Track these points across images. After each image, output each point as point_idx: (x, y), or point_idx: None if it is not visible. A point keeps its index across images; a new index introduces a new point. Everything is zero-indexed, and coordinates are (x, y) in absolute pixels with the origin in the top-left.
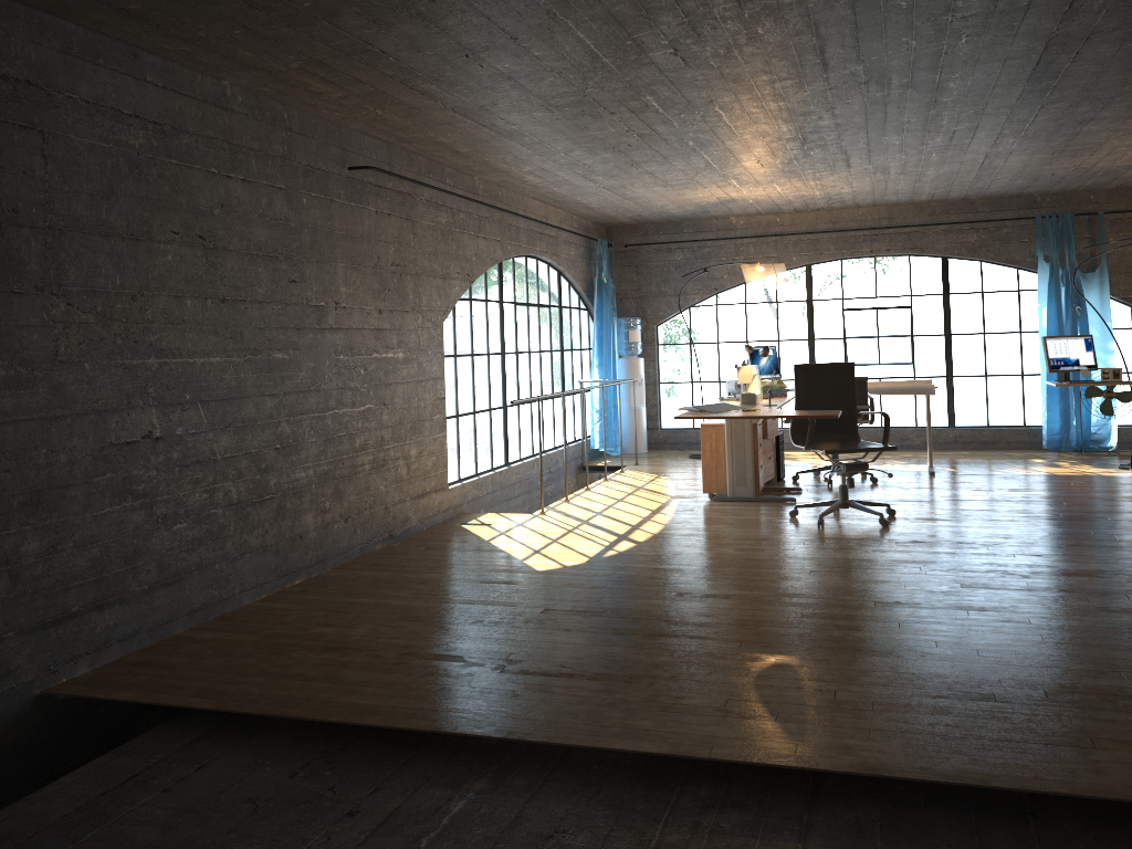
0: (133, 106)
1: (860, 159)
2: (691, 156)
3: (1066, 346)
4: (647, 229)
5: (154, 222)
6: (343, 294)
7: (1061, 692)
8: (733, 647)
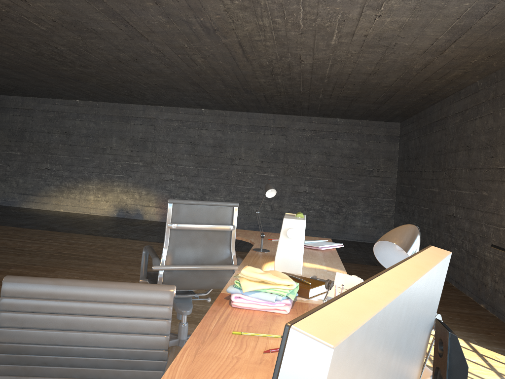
0: (458, 110)
1: None
2: None
3: None
4: None
5: (458, 145)
6: None
7: None
8: None
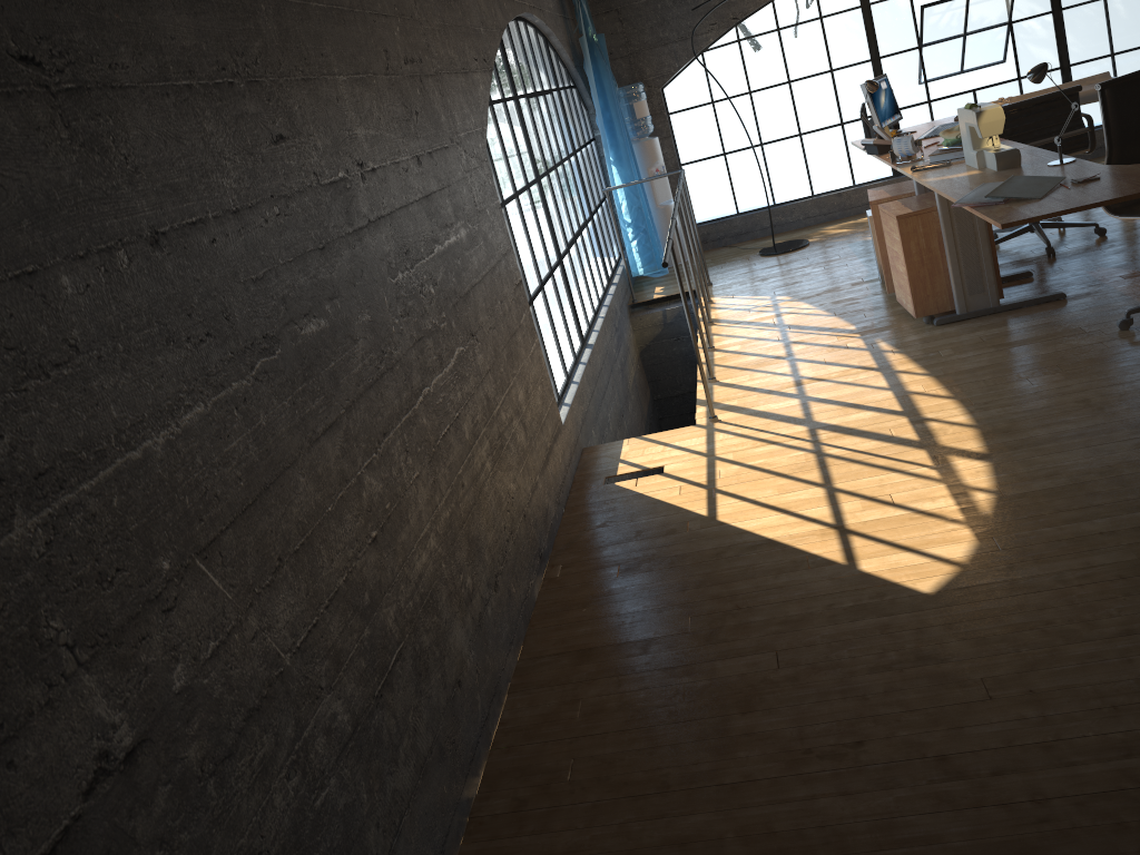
0: None
1: None
2: None
3: None
4: None
5: None
6: (363, 143)
7: None
8: None
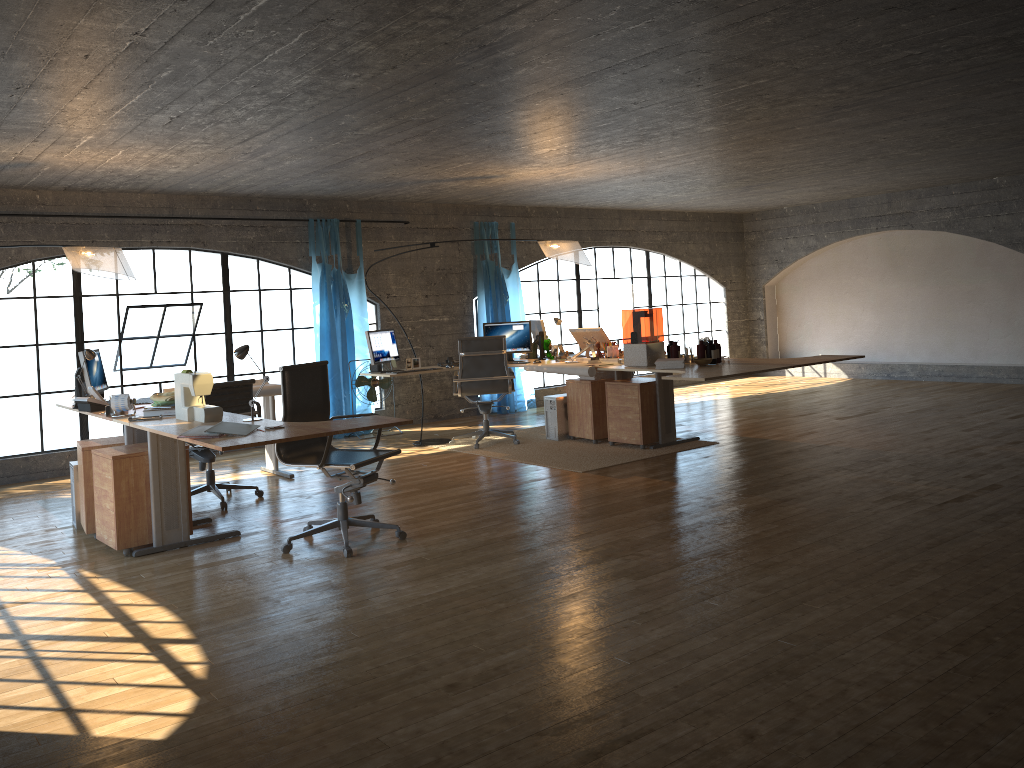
0: None
1: (271, 136)
2: (122, 92)
3: (381, 339)
4: None
5: None
6: None
7: (958, 647)
8: (691, 730)
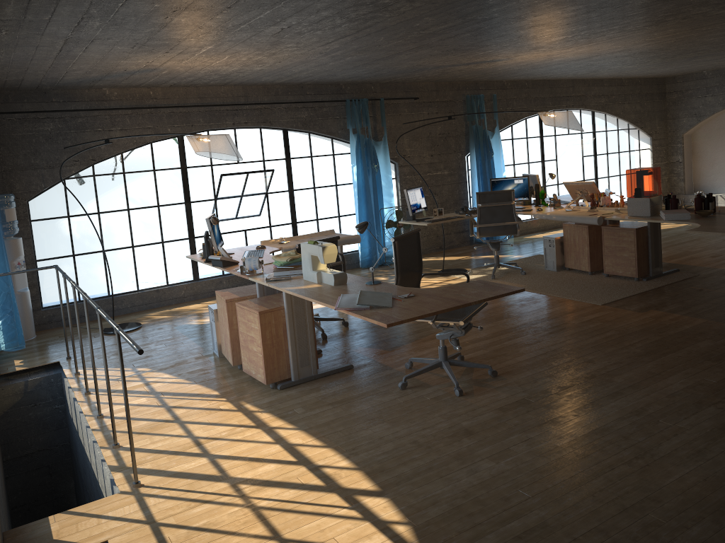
0: None
1: (351, 38)
2: (256, 10)
3: (415, 195)
4: (7, 96)
5: None
6: None
7: None
8: None
